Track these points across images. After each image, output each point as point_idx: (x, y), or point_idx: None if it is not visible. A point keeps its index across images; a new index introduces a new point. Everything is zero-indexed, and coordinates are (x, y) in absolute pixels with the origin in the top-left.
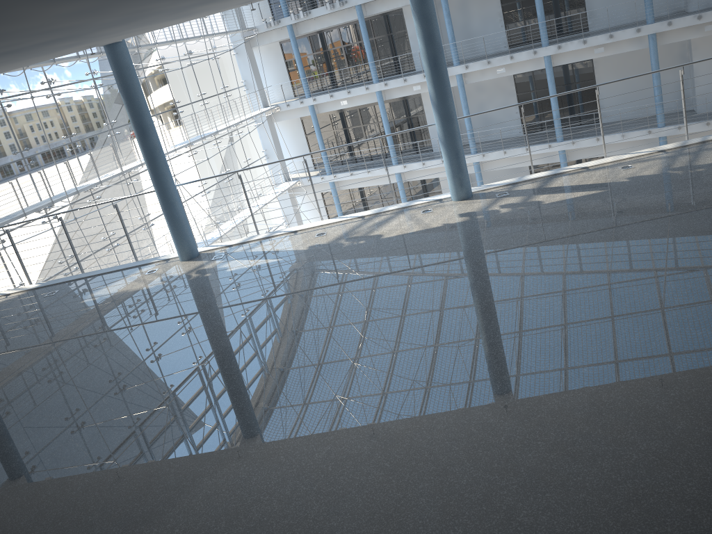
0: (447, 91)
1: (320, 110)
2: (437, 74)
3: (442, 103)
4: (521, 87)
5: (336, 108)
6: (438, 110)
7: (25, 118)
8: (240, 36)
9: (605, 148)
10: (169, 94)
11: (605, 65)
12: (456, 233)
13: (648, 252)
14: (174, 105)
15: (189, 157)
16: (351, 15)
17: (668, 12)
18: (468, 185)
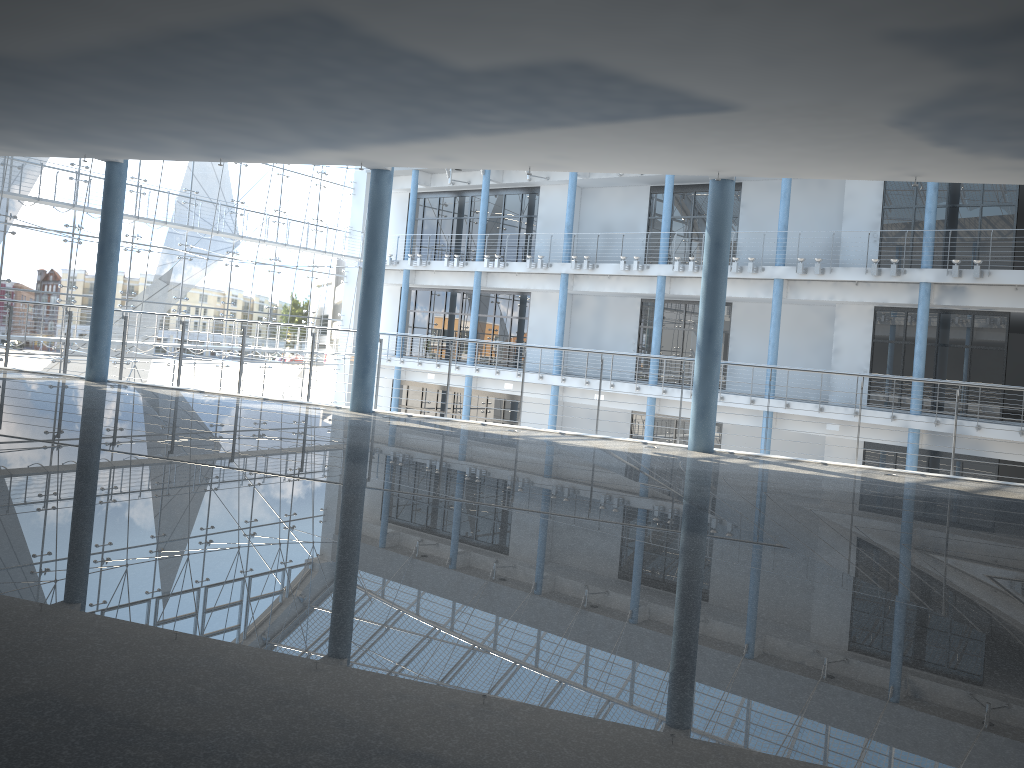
0: (105, 277)
1: (408, 376)
2: (101, 259)
3: (97, 286)
4: (637, 432)
5: (424, 380)
6: (94, 291)
7: (25, 251)
8: (356, 265)
9: (239, 384)
10: (224, 292)
11: (735, 438)
12: (2, 381)
13: (1, 398)
14: (225, 305)
15: (216, 367)
16: (471, 281)
17: (786, 391)
18: (99, 369)
